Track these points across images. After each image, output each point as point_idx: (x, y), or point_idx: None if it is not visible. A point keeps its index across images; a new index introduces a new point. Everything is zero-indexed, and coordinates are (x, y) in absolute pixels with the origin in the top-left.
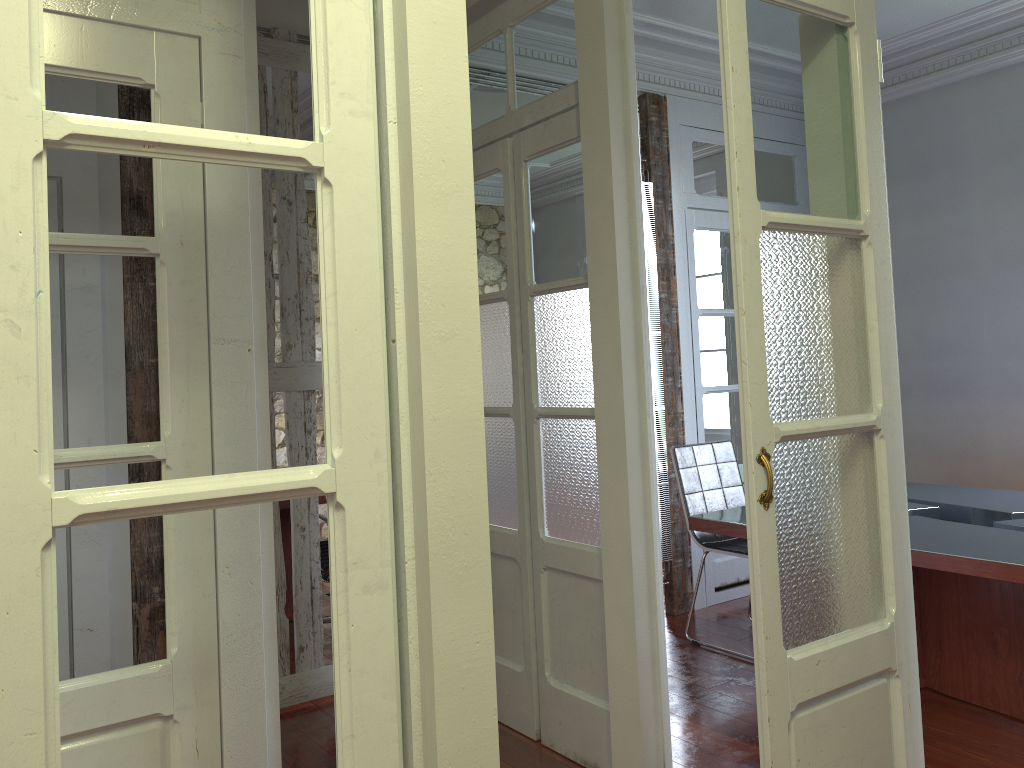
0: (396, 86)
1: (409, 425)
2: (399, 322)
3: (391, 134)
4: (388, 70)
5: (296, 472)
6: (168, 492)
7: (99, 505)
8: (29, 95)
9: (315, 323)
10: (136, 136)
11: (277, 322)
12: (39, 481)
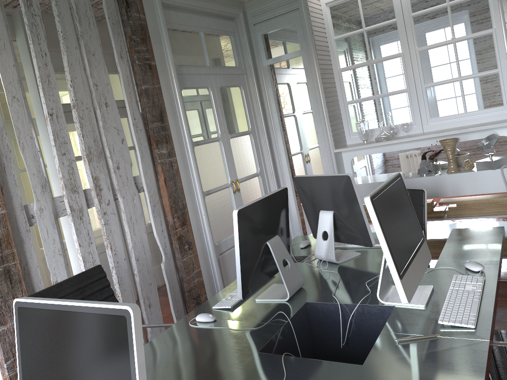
0: None
1: None
2: None
3: None
4: None
5: None
6: None
7: None
8: None
9: None
10: None
11: None
12: None
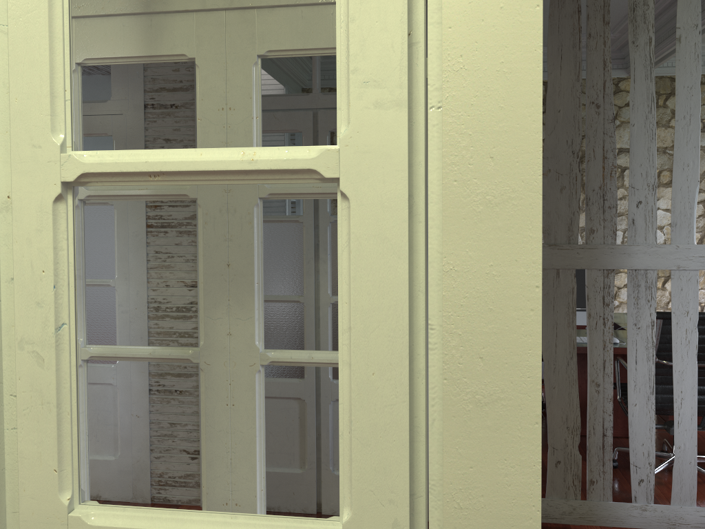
0: (441, 58)
1: (442, 496)
2: (434, 366)
3: (432, 123)
4: (432, 38)
5: (300, 526)
6: (166, 526)
7: (105, 528)
8: (50, 141)
9: (661, 188)
10: (138, 168)
11: (627, 187)
12: (58, 498)
